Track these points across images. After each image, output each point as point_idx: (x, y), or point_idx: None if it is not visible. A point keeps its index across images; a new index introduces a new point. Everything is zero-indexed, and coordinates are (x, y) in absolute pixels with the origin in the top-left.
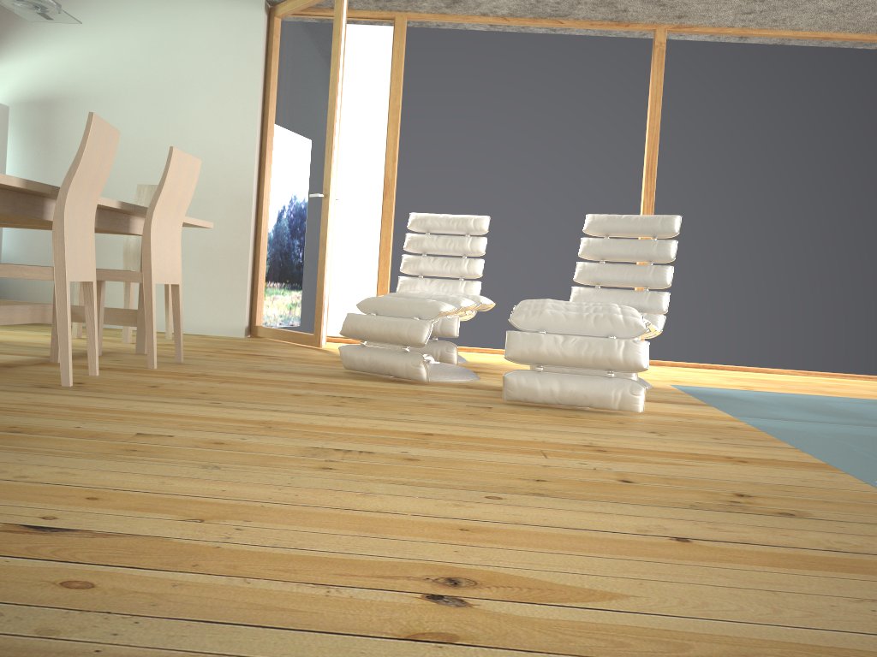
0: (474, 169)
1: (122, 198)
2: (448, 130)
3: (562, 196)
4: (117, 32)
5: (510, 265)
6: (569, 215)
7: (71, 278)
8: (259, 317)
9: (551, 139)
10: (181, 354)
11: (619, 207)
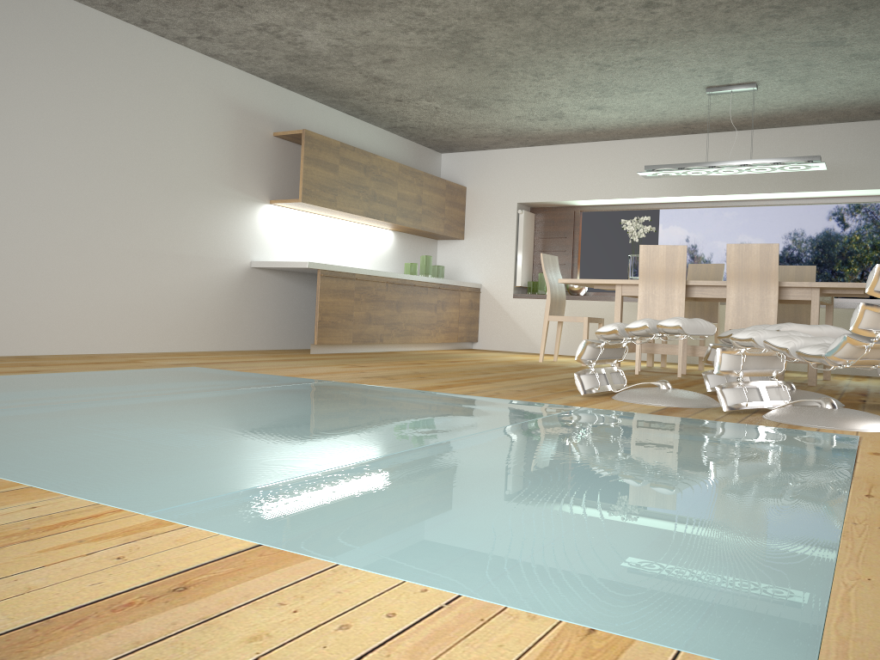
0: None
1: None
2: None
3: None
4: None
5: None
6: None
7: None
8: None
9: None
10: None
11: None
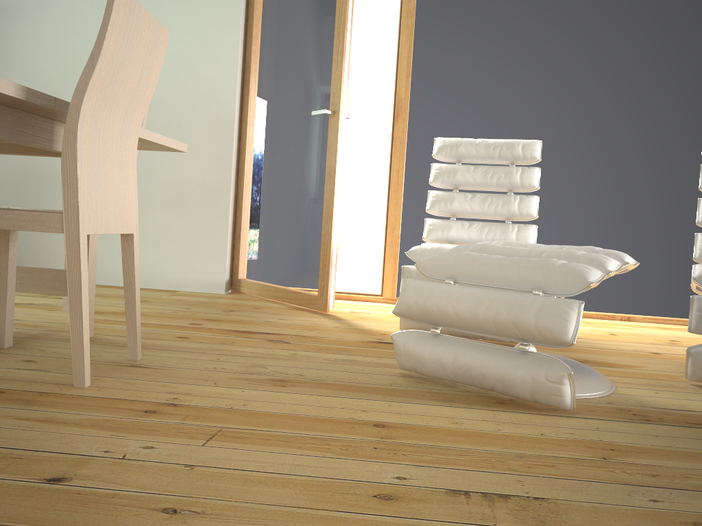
0: (508, 86)
1: None
2: (475, 37)
3: (618, 118)
4: None
5: (552, 204)
6: (628, 141)
7: None
8: (243, 269)
9: (604, 47)
10: (138, 347)
11: (692, 131)
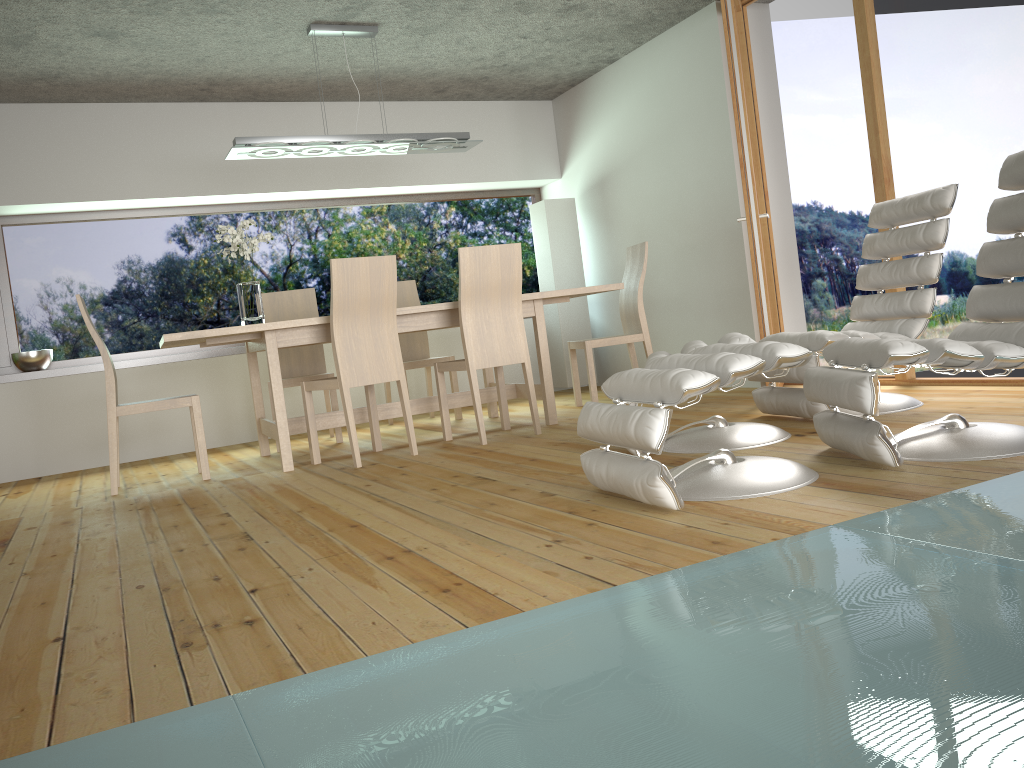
0: (979, 107)
1: (655, 256)
2: (934, 63)
3: None
4: (626, 96)
5: None
6: None
7: (352, 385)
8: None
9: None
10: (537, 427)
11: None
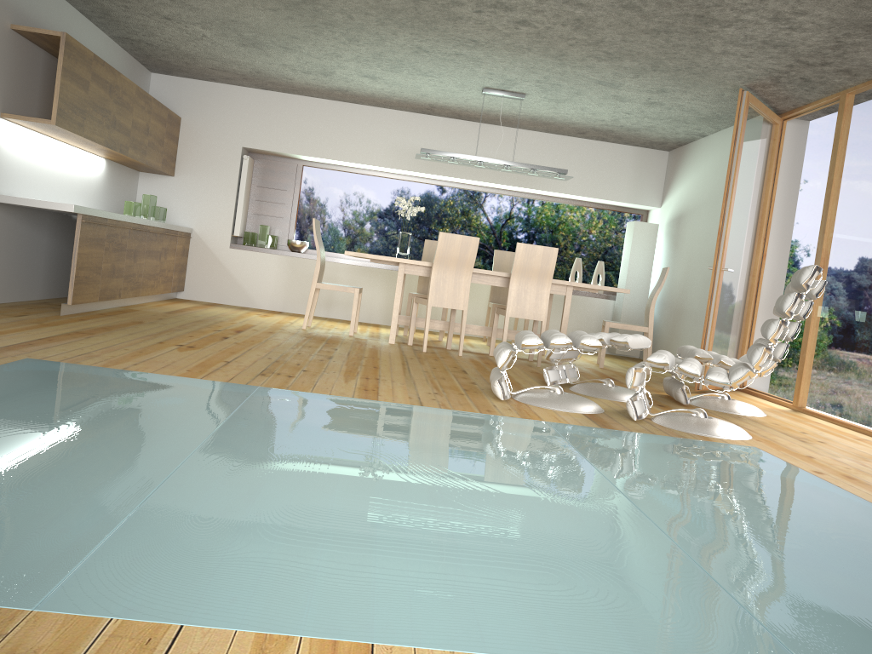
0: None
1: (692, 279)
2: (863, 195)
3: None
4: (705, 162)
5: None
6: None
7: (434, 305)
8: None
9: None
10: (538, 362)
11: None
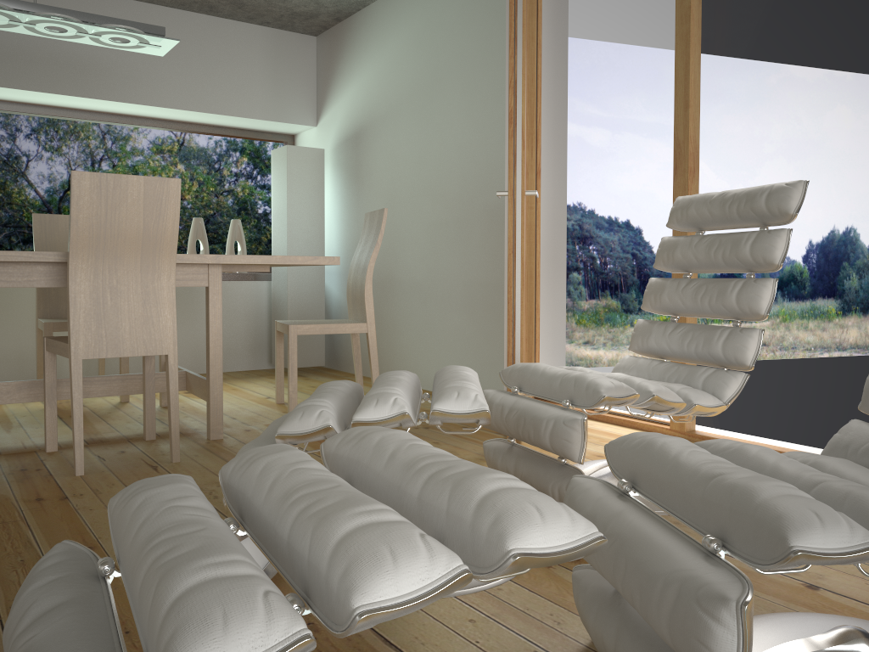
0: (834, 84)
1: (403, 229)
2: (777, 20)
3: None
4: (394, 36)
5: None
6: None
7: None
8: None
9: None
10: (174, 451)
11: None
